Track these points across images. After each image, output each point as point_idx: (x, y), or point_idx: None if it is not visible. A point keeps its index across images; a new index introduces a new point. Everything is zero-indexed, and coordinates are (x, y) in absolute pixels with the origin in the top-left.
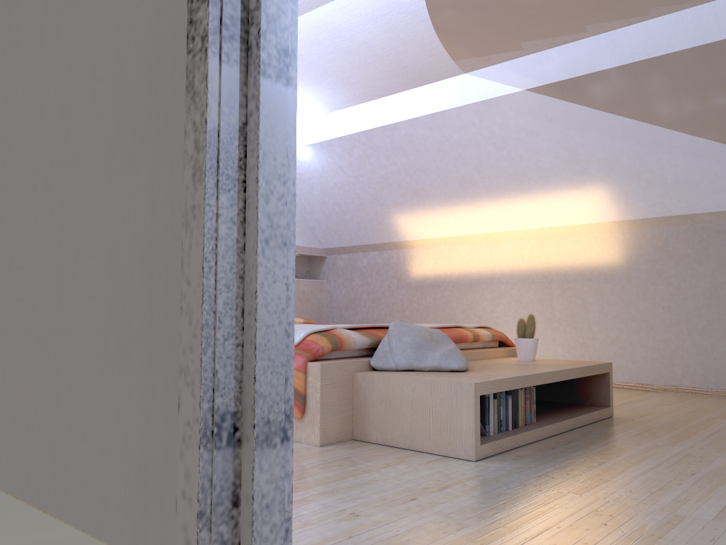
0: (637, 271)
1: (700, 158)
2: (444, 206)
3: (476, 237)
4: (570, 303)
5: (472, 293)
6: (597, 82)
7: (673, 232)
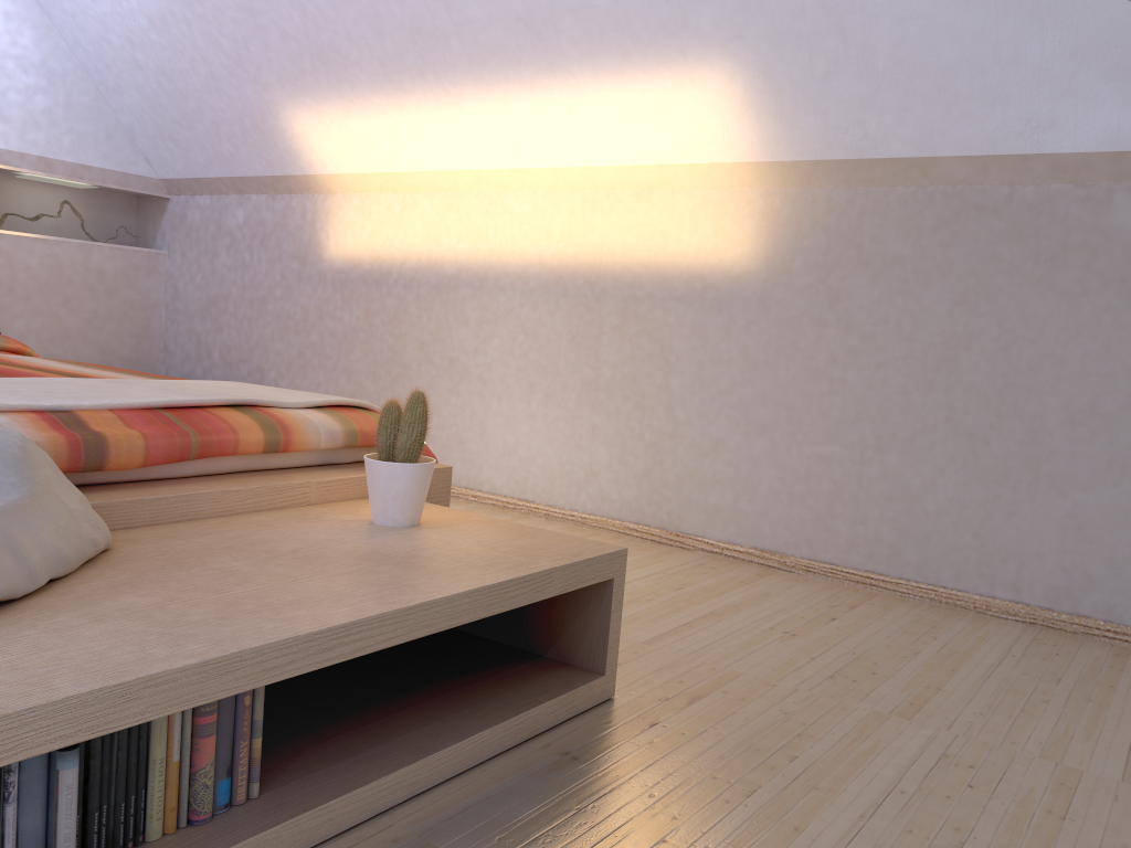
0: (787, 289)
1: (964, 2)
2: (383, 94)
3: (456, 178)
4: (636, 350)
5: (442, 307)
6: None
7: (879, 201)
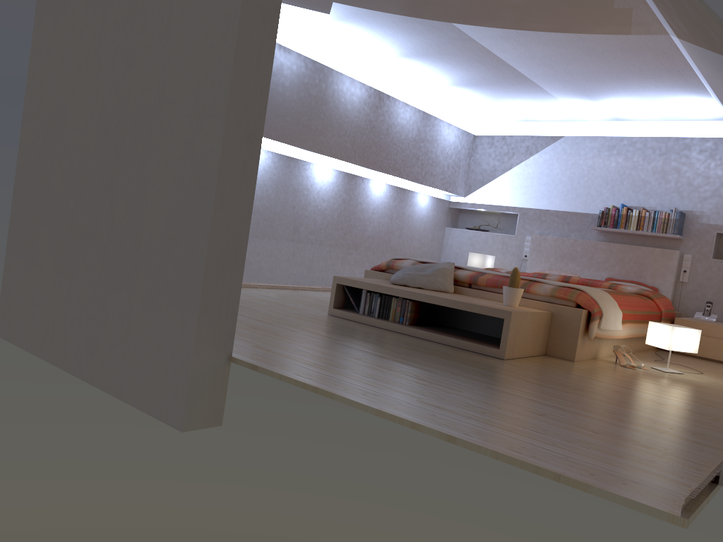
0: None
1: None
2: None
3: None
4: None
5: None
6: (665, 16)
7: None
